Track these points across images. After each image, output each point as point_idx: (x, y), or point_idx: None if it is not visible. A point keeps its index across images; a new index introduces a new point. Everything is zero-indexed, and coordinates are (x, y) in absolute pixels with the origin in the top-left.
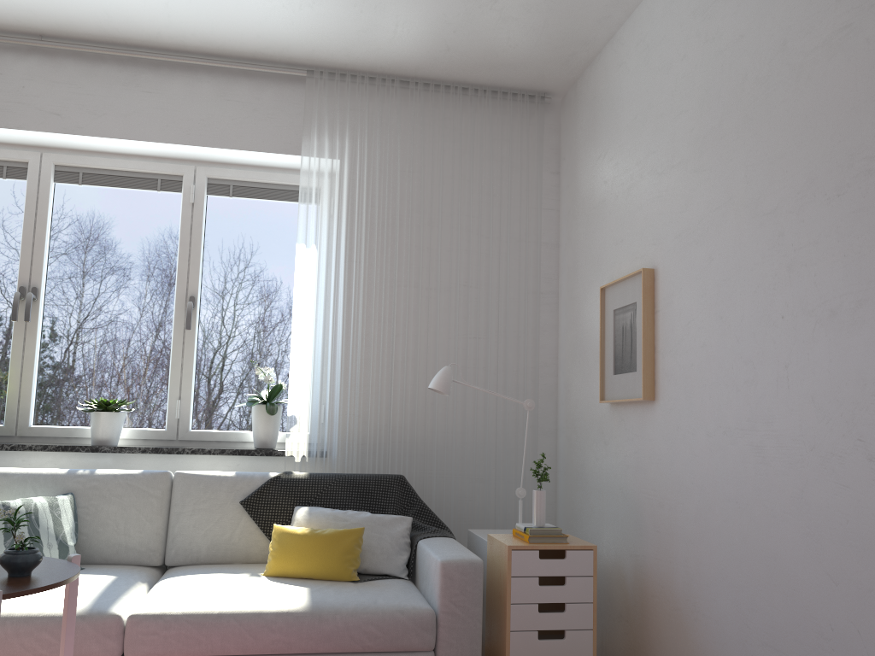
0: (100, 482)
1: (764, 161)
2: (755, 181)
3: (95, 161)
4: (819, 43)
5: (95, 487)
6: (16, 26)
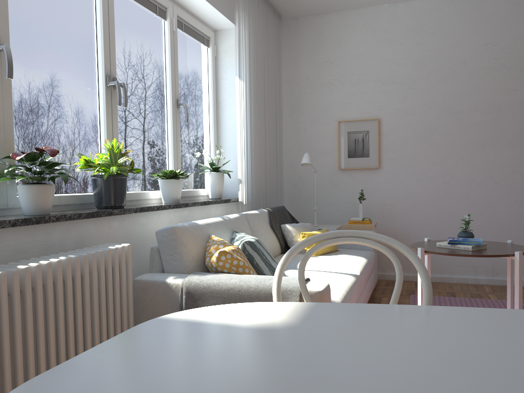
0: (236, 223)
1: (452, 95)
2: (447, 100)
3: None
4: (480, 68)
5: (236, 226)
6: None
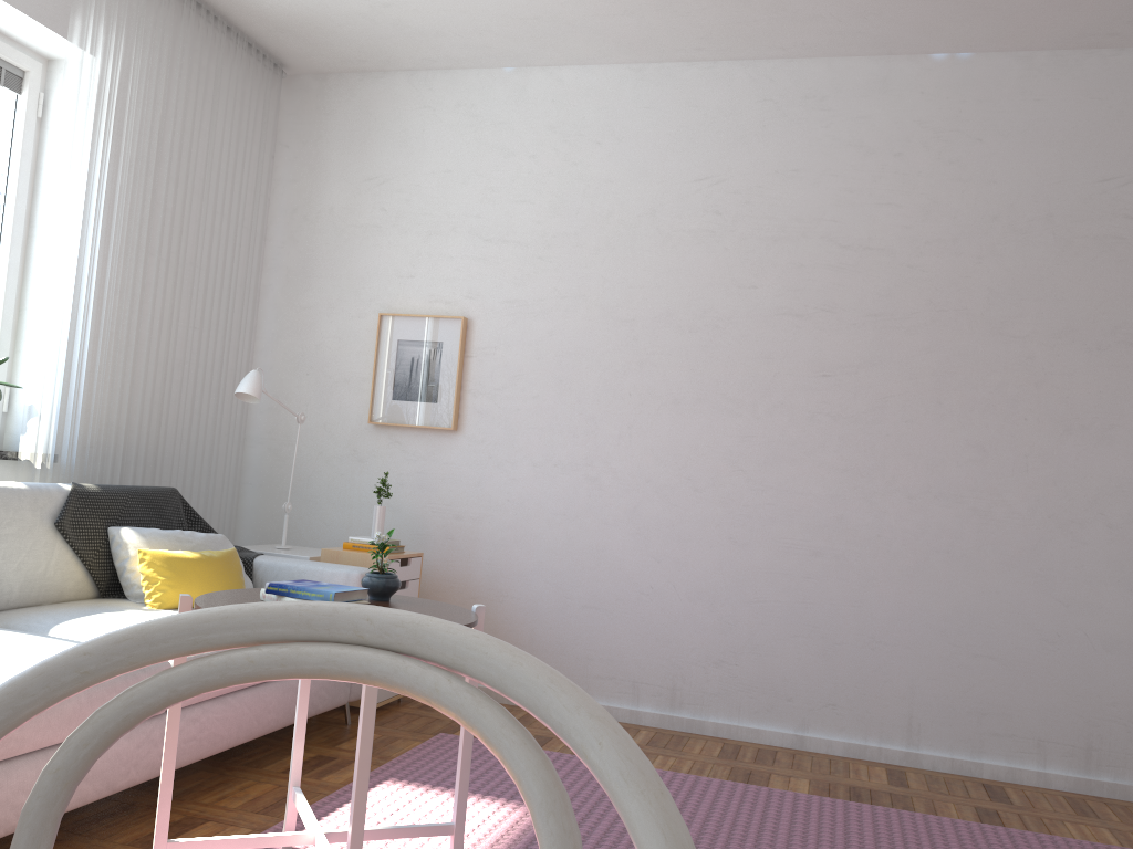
0: None
1: (624, 283)
2: (613, 294)
3: None
4: (686, 229)
5: None
6: None
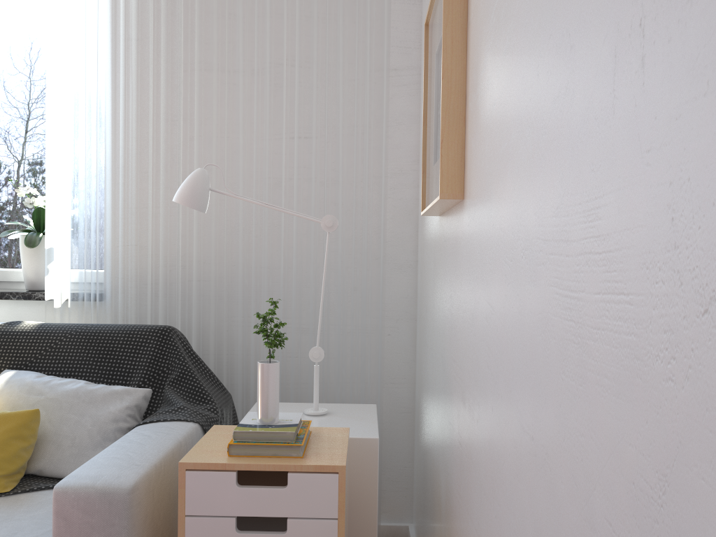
0: None
1: None
2: None
3: None
4: None
5: None
6: None
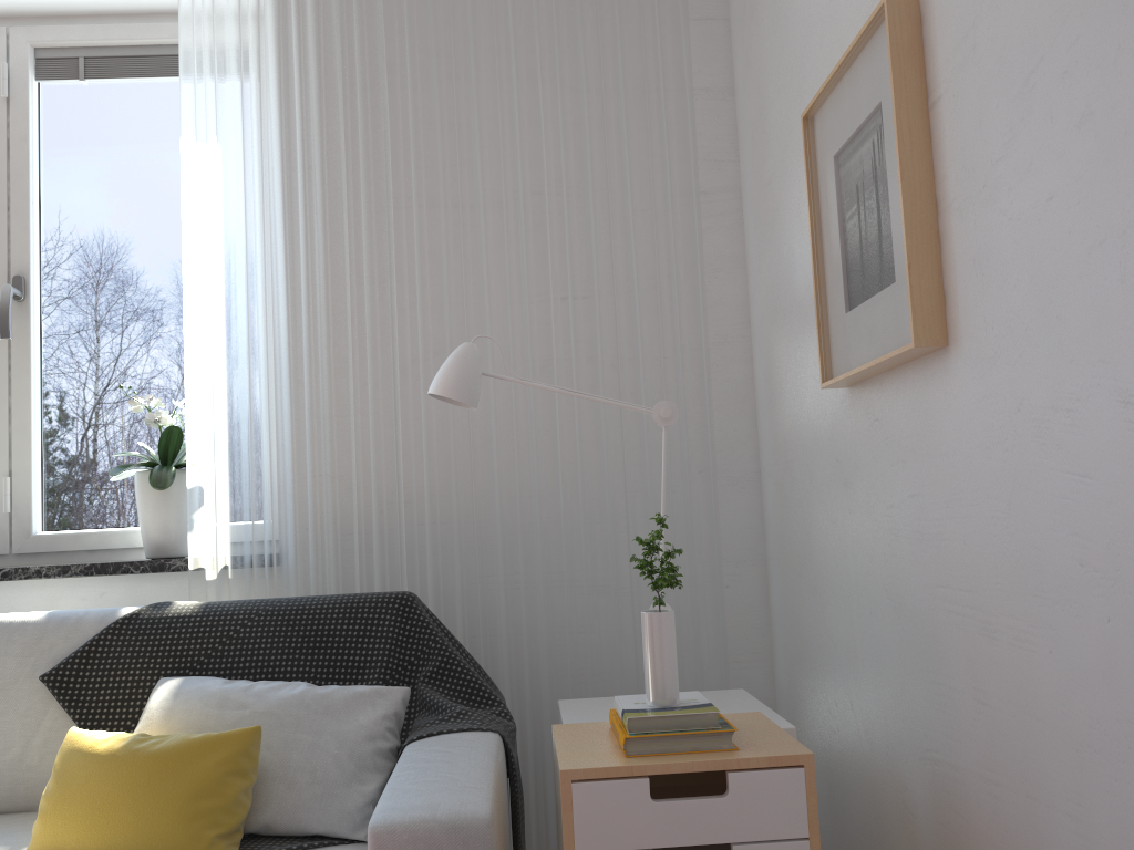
0: None
1: None
2: None
3: None
4: None
5: None
6: None
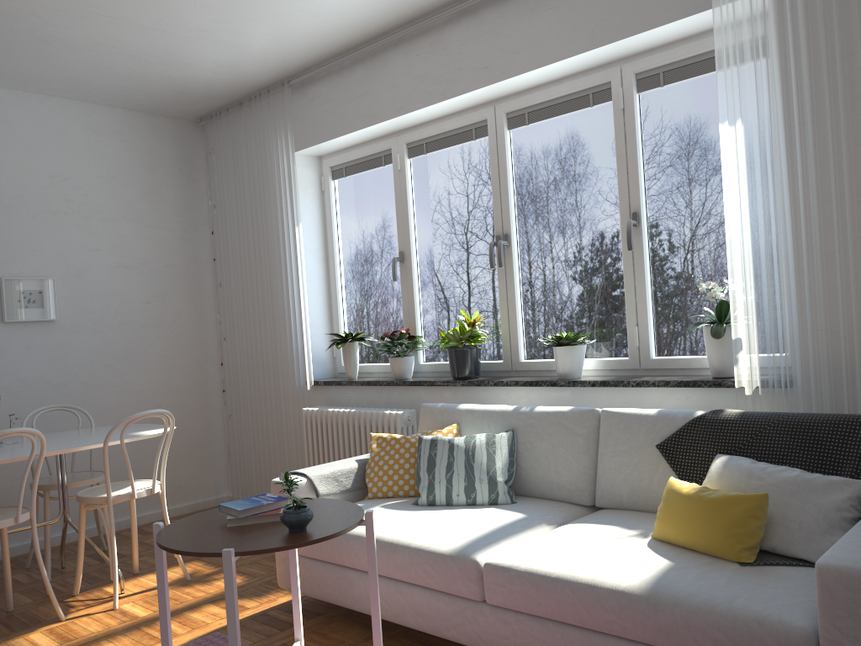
0: (535, 419)
1: None
2: None
3: (533, 97)
4: None
5: (531, 424)
6: (439, 0)
